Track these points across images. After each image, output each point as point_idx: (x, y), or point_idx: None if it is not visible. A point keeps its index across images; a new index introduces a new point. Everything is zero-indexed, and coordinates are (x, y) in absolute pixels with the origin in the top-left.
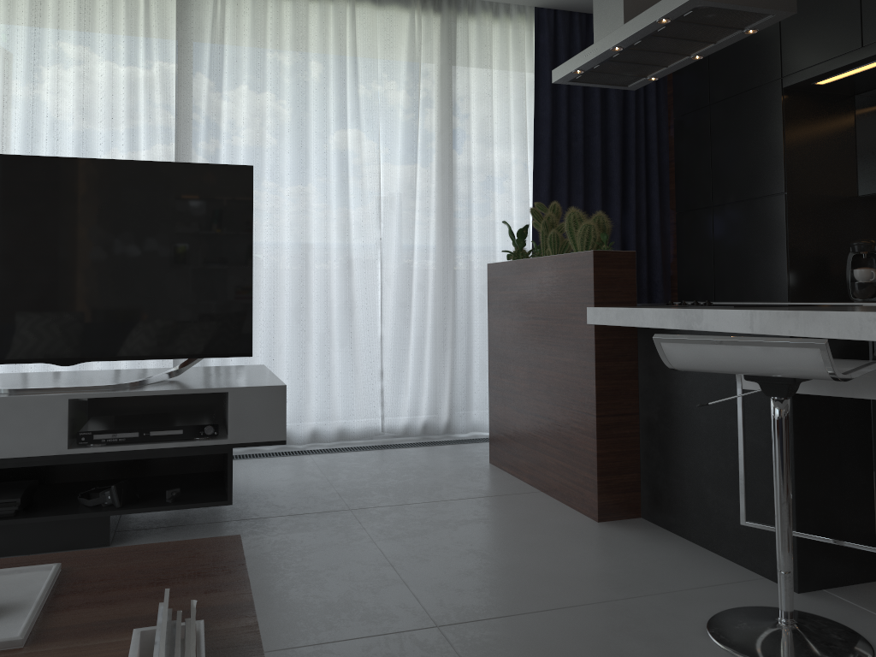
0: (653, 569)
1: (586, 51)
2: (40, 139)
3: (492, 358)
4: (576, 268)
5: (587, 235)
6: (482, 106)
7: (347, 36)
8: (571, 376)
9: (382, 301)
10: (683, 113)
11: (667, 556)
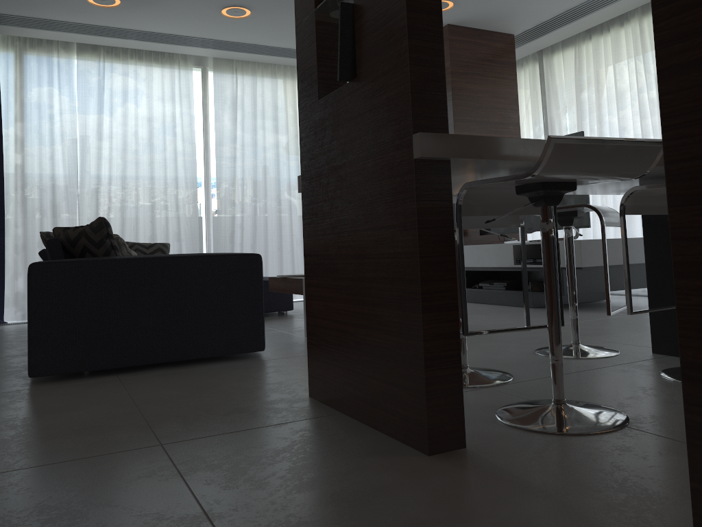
0: (643, 340)
1: None
2: (604, 124)
3: None
4: None
5: None
6: None
7: None
8: None
9: None
10: None
11: None
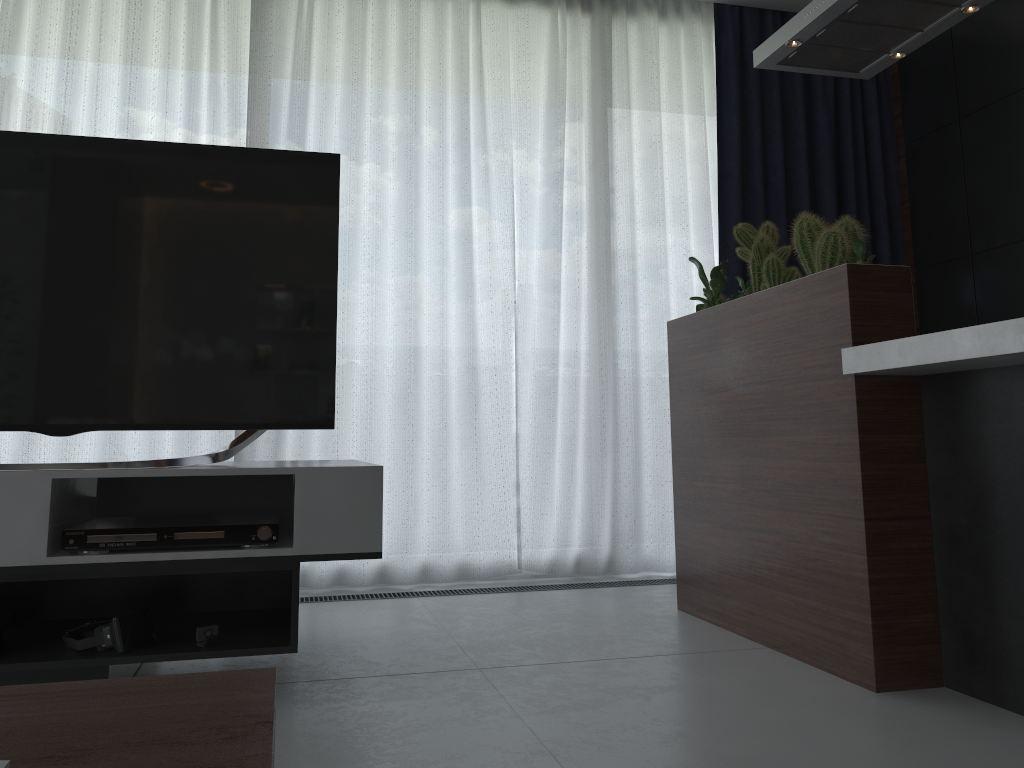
0: None
1: (807, 9)
2: None
3: (678, 454)
4: (816, 296)
5: (831, 247)
6: (648, 129)
7: (470, 40)
8: (814, 463)
9: (518, 386)
10: (918, 136)
11: (1022, 749)
